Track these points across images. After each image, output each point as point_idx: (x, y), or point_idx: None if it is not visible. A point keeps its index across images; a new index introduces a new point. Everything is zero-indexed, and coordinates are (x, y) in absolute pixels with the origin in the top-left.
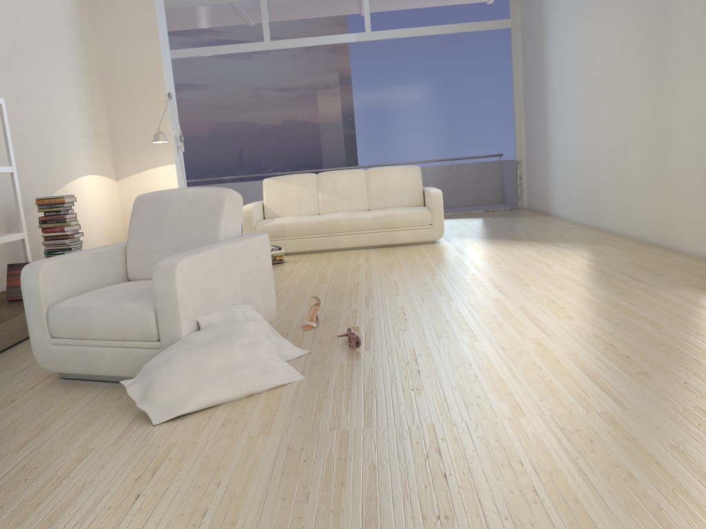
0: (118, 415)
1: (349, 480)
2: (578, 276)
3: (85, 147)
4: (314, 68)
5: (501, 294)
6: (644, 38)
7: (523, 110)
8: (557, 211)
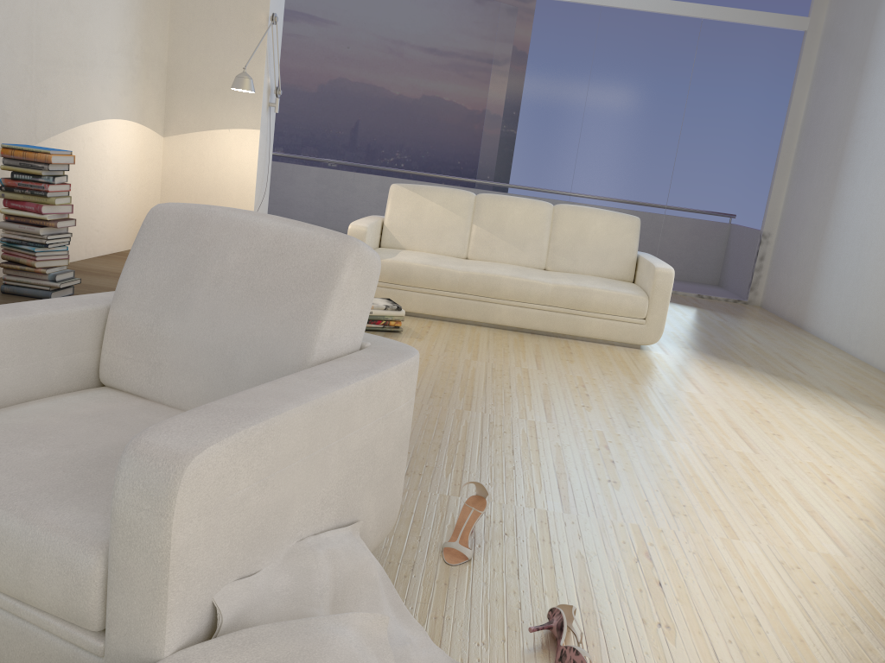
0: None
1: None
2: None
3: (120, 72)
4: (481, 31)
5: (831, 542)
6: None
7: (792, 160)
8: (821, 329)
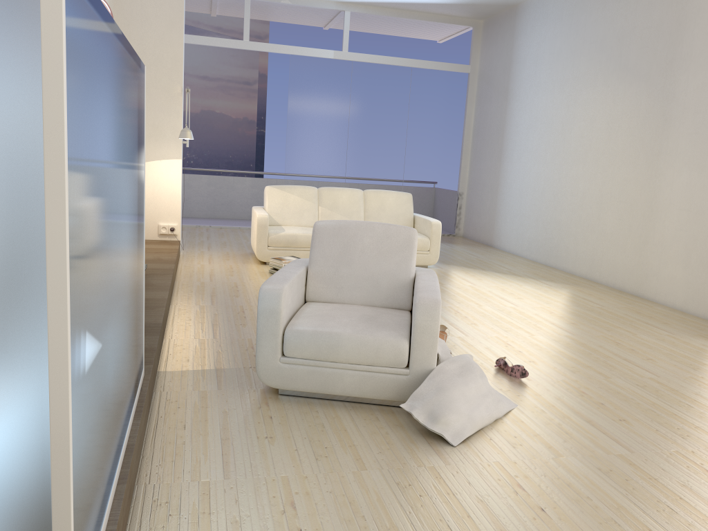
0: (405, 436)
1: (681, 495)
2: (605, 319)
3: None
4: (236, 61)
5: (566, 331)
6: (637, 124)
7: (470, 148)
8: (504, 245)
